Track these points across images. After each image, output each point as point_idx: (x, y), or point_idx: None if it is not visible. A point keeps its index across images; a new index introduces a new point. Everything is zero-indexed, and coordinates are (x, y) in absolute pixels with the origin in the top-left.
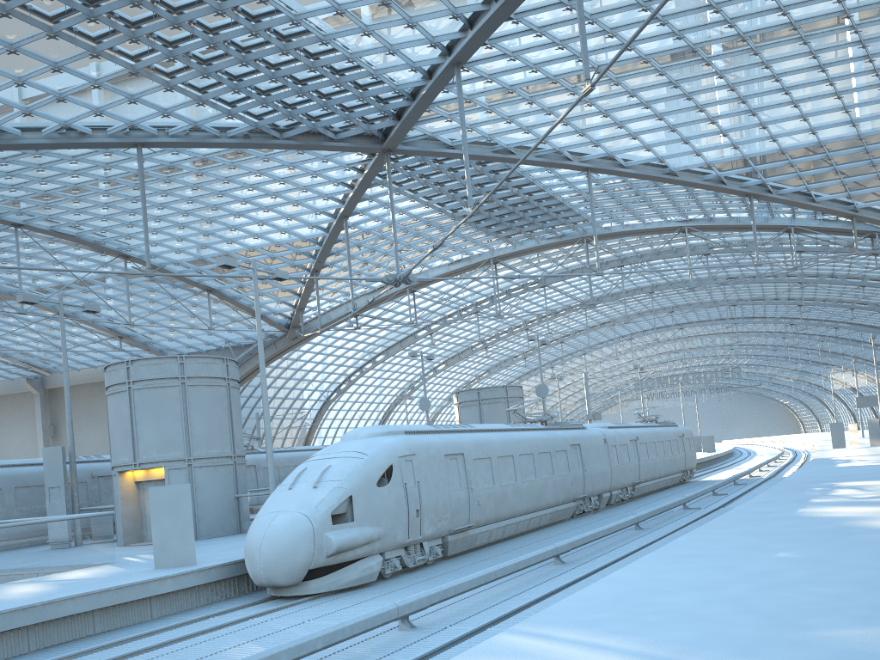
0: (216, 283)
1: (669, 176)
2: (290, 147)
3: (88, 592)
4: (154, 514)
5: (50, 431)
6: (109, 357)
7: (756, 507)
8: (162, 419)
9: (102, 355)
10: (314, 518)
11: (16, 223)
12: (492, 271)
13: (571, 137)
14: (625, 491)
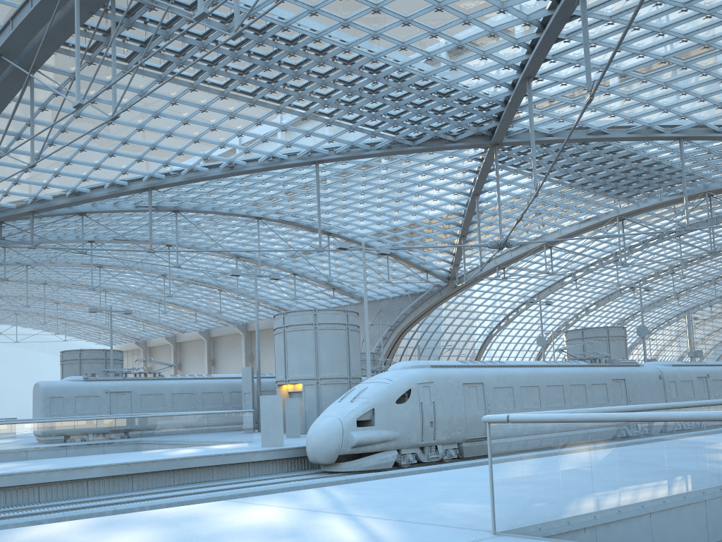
0: None
1: None
2: (420, 151)
3: (207, 455)
4: (262, 412)
5: None
6: (328, 302)
7: None
8: (302, 351)
9: (324, 301)
10: (344, 421)
11: (258, 217)
12: (618, 226)
13: (657, 114)
14: None
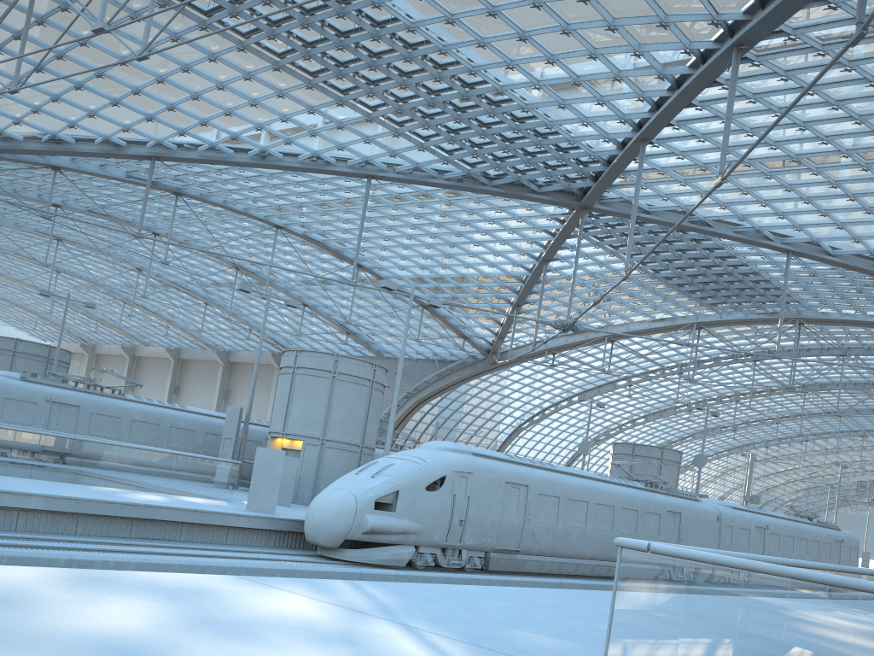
0: None
1: None
2: (495, 193)
3: (179, 507)
4: (255, 468)
5: None
6: (337, 348)
7: None
8: (311, 402)
9: (332, 345)
10: (360, 500)
11: (278, 225)
12: (693, 335)
13: (771, 218)
14: None
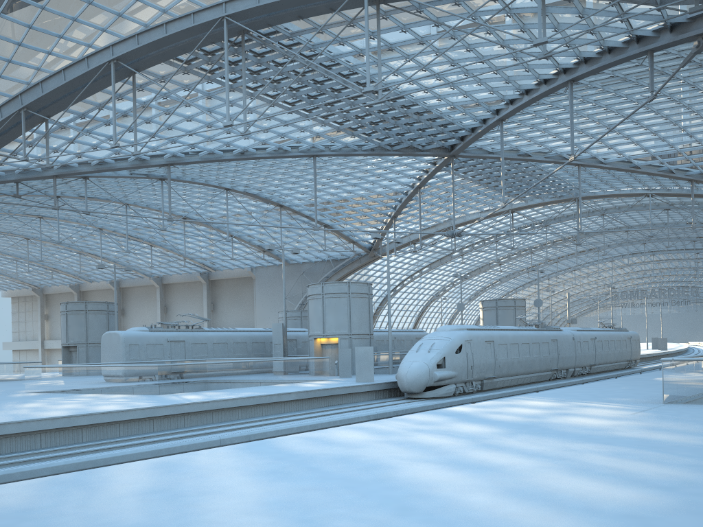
0: (330, 221)
1: (634, 169)
2: (396, 155)
3: (343, 386)
4: (356, 358)
5: (210, 307)
6: (253, 262)
7: (638, 376)
8: (338, 313)
9: (249, 261)
10: (429, 365)
11: (227, 188)
12: (510, 218)
13: (568, 147)
14: (584, 369)
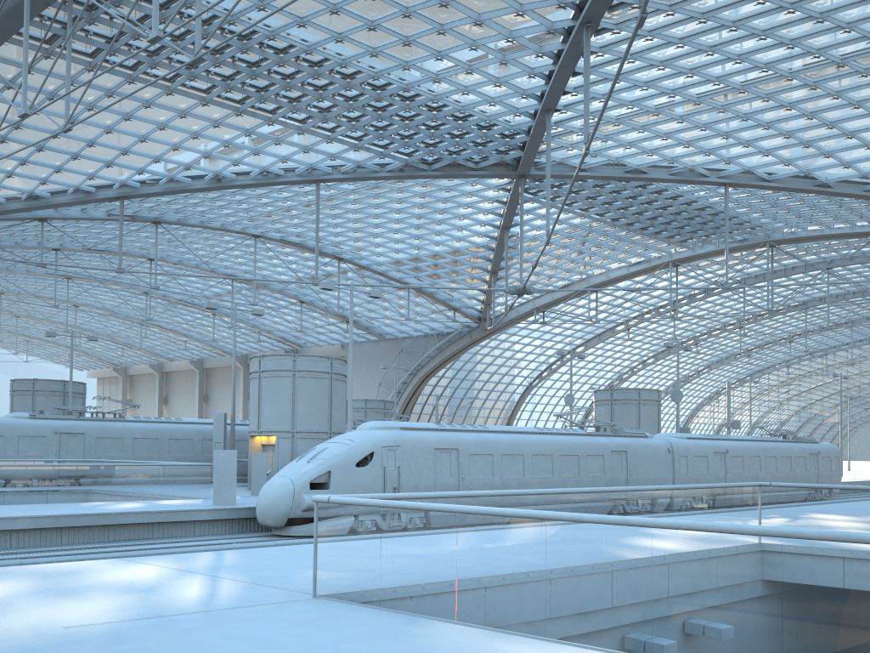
0: (414, 280)
1: (821, 188)
2: (436, 177)
3: (146, 511)
4: (215, 468)
5: None
6: (342, 337)
7: None
8: (277, 400)
9: (337, 335)
10: (296, 483)
11: (255, 235)
12: (670, 273)
13: (700, 156)
14: None
